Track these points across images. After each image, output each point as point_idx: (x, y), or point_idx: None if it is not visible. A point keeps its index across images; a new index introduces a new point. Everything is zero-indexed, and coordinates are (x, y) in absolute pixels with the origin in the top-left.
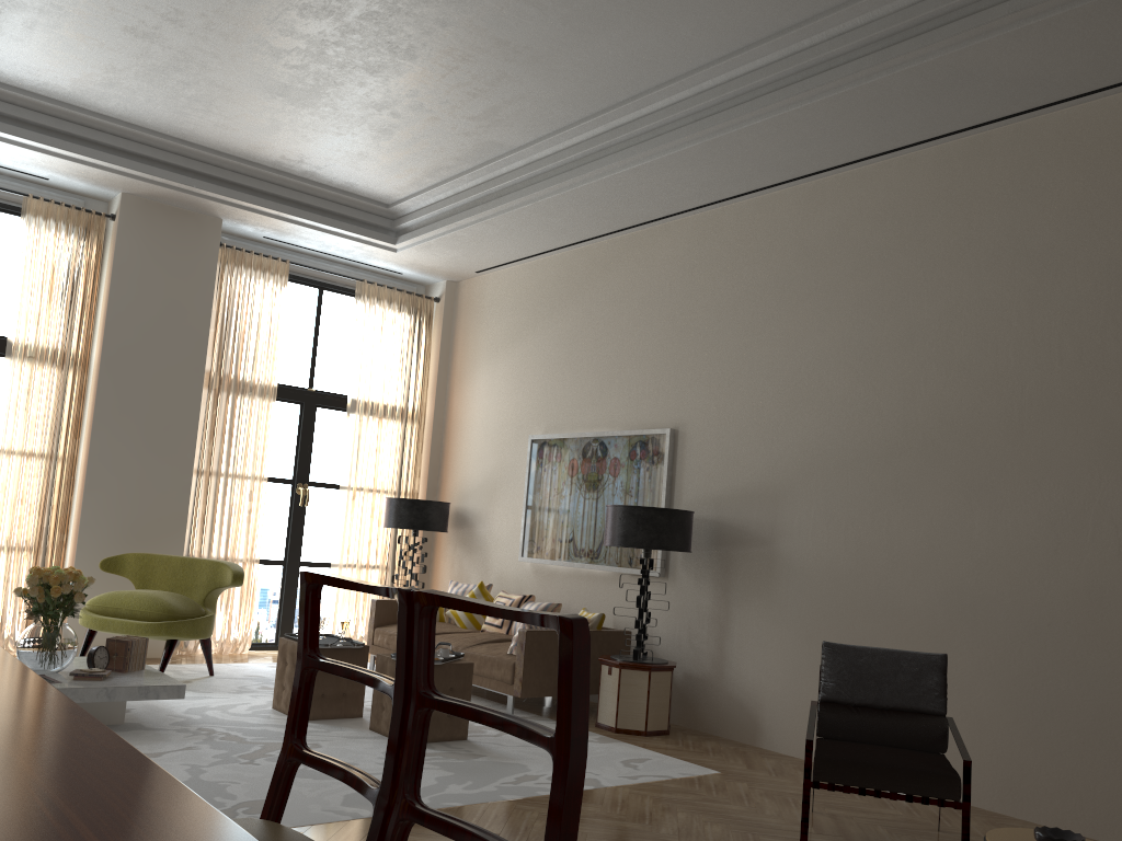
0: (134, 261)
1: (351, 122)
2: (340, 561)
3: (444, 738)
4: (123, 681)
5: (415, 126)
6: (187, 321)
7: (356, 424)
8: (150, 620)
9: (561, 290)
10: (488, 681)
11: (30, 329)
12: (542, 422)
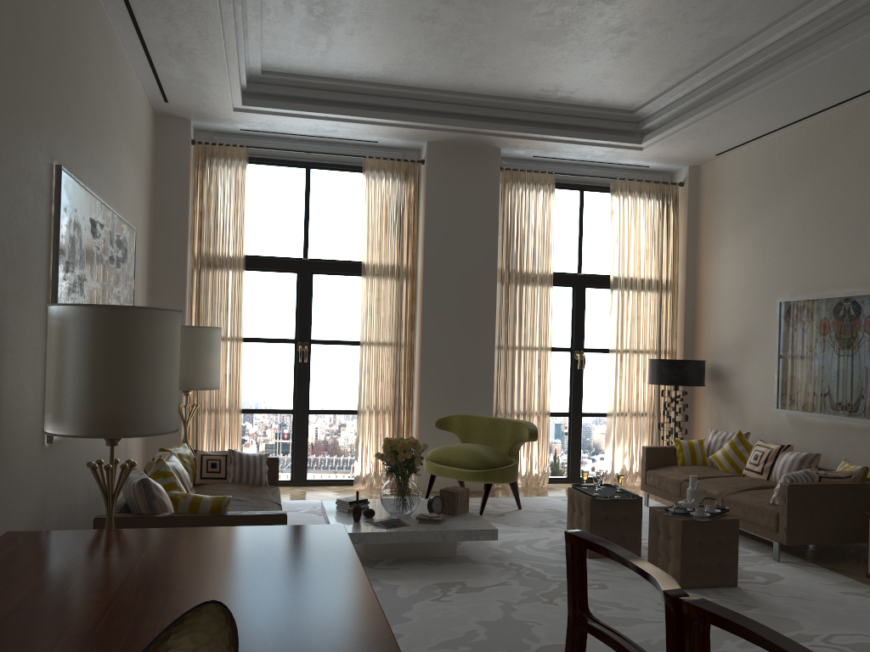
0: (439, 193)
1: (594, 49)
2: (613, 412)
3: (715, 585)
4: (452, 525)
5: (651, 39)
6: (481, 233)
7: (619, 299)
8: (471, 468)
9: (801, 161)
10: (752, 527)
11: (375, 254)
12: (789, 285)
